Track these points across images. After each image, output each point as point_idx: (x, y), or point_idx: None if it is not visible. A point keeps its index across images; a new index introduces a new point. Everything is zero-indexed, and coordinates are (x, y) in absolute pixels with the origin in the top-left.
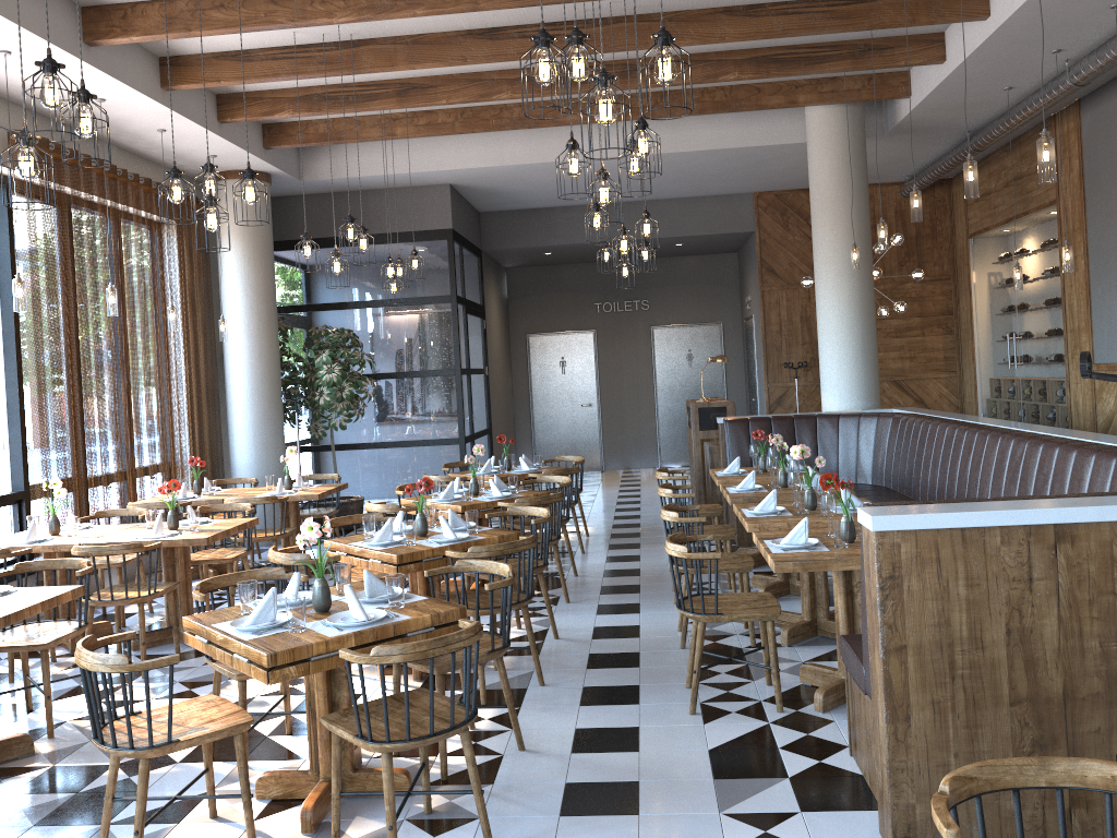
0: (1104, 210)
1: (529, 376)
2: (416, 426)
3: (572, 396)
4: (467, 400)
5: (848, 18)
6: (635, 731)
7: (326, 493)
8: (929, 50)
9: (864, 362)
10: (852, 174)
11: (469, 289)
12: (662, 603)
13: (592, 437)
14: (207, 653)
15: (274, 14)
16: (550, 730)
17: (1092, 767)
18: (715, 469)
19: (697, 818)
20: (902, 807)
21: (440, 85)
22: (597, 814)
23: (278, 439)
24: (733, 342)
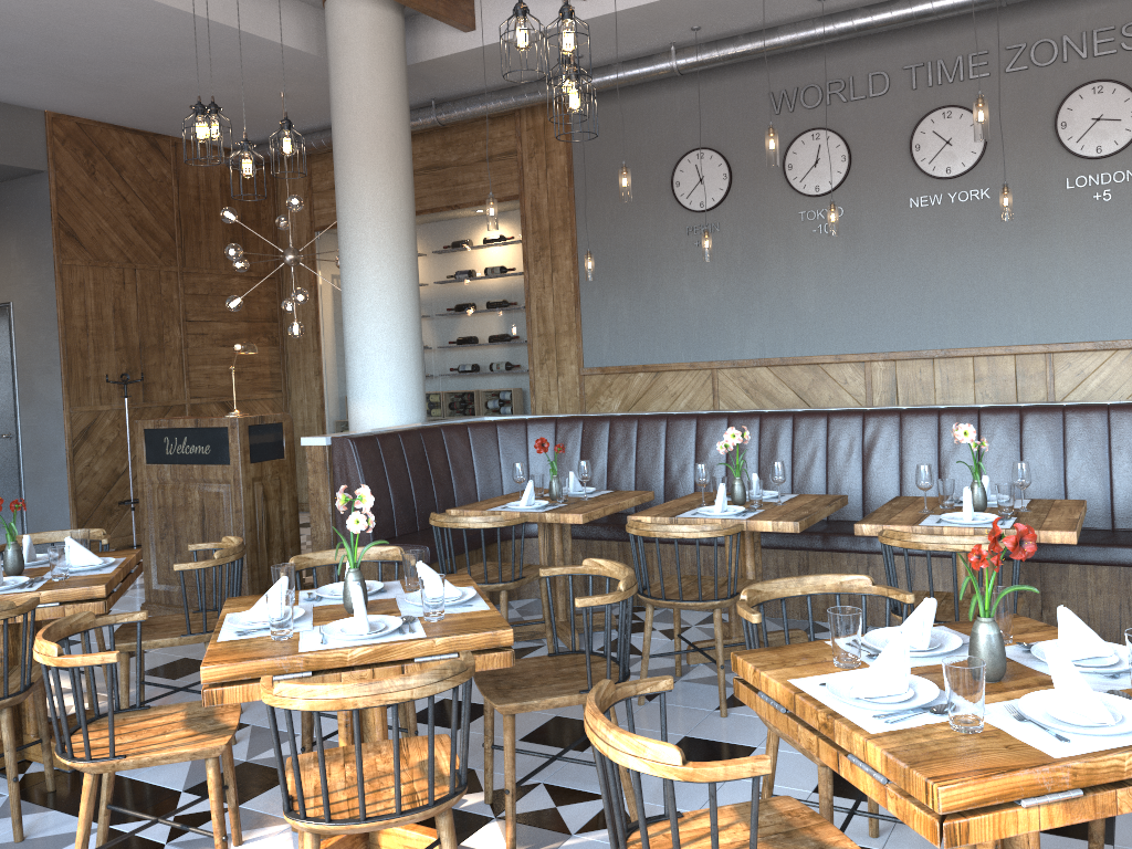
0: (610, 210)
1: None
2: None
3: None
4: None
5: None
6: None
7: None
8: None
9: (421, 359)
10: (407, 107)
11: None
12: (712, 723)
13: None
14: None
15: None
16: None
17: None
18: (462, 508)
19: None
20: None
21: None
22: None
23: None
24: None
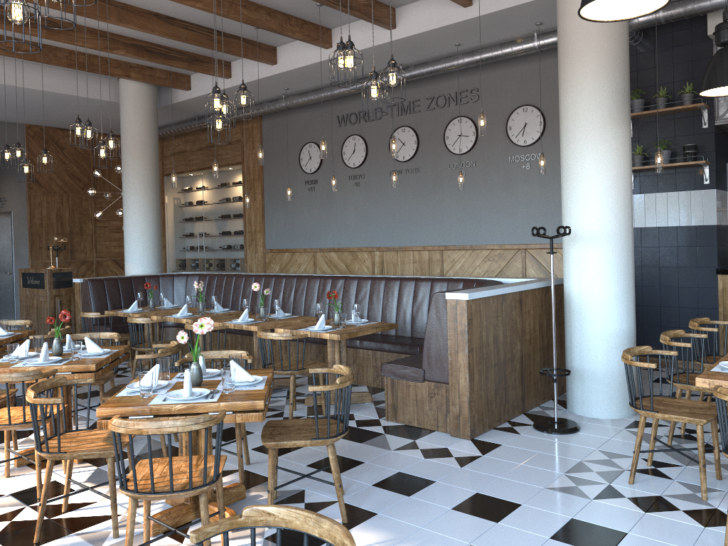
0: (276, 171)
1: None
2: None
3: None
4: None
5: (218, 43)
6: None
7: None
8: (224, 70)
9: (158, 244)
10: (153, 128)
11: None
12: None
13: None
14: None
15: None
16: None
17: (636, 348)
18: (110, 310)
19: (388, 455)
20: (472, 417)
21: None
22: (350, 468)
23: None
24: None
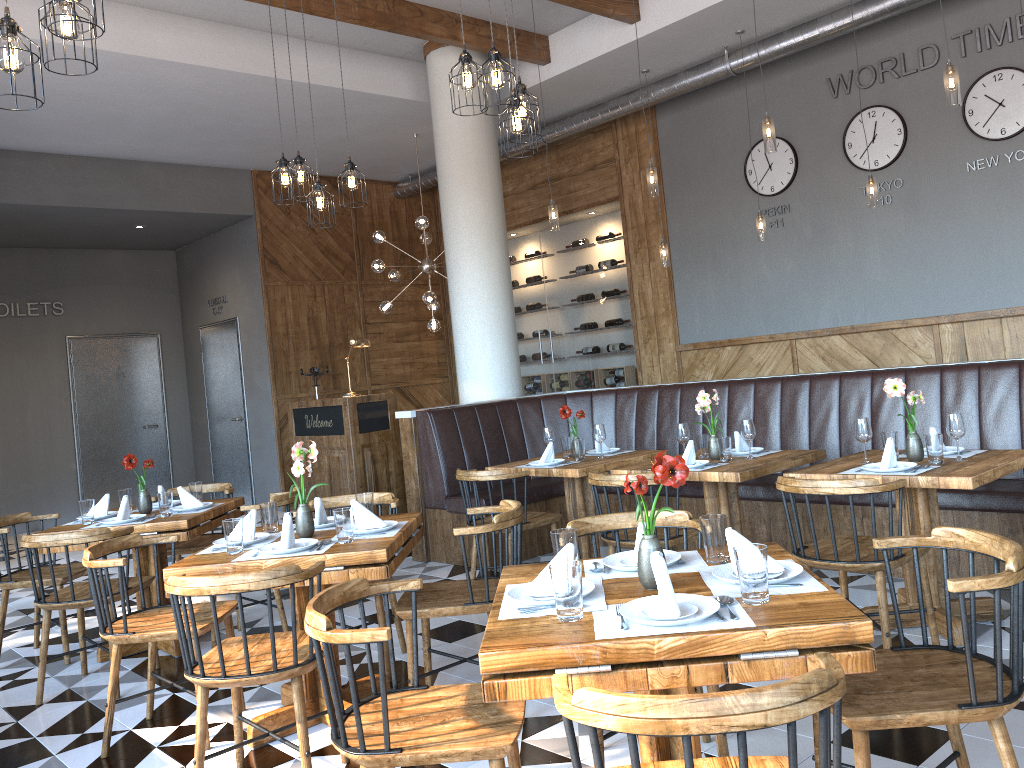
0: (694, 202)
1: None
2: None
3: None
4: None
5: None
6: None
7: None
8: (629, 6)
9: (514, 344)
10: (493, 135)
11: None
12: None
13: None
14: None
15: None
16: None
17: None
18: (497, 466)
19: None
20: None
21: None
22: None
23: None
24: (174, 357)
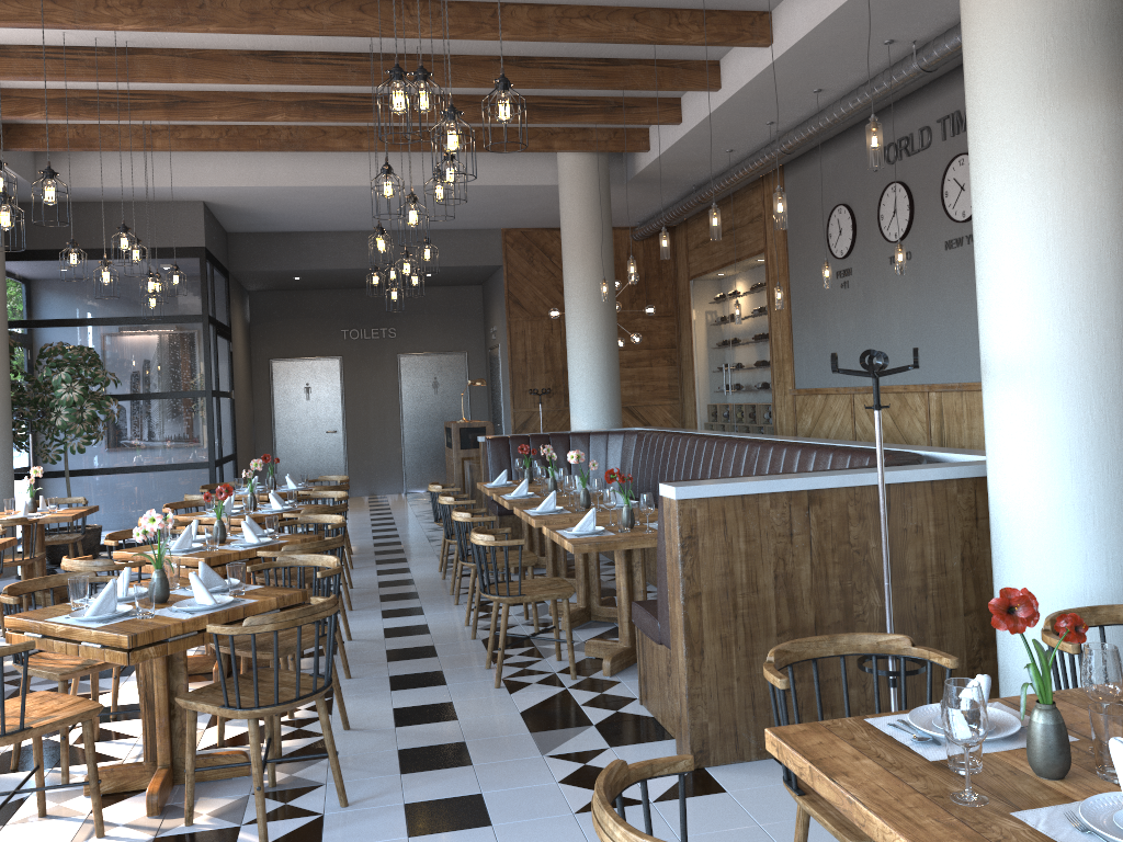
0: (803, 259)
1: (272, 403)
2: (161, 449)
3: (317, 423)
4: (217, 424)
5: (606, 77)
6: (450, 705)
7: (79, 515)
8: (669, 112)
9: (609, 386)
10: (599, 216)
11: (218, 310)
12: (443, 605)
13: (338, 463)
14: (41, 647)
15: (52, 13)
16: (369, 712)
17: (864, 638)
18: (482, 483)
19: (525, 762)
20: (698, 726)
21: (211, 101)
22: (435, 769)
23: (7, 463)
24: (477, 370)
